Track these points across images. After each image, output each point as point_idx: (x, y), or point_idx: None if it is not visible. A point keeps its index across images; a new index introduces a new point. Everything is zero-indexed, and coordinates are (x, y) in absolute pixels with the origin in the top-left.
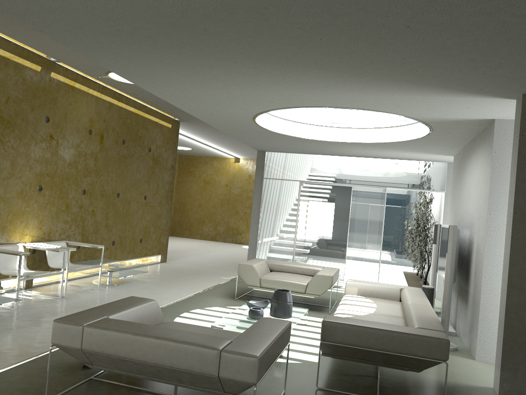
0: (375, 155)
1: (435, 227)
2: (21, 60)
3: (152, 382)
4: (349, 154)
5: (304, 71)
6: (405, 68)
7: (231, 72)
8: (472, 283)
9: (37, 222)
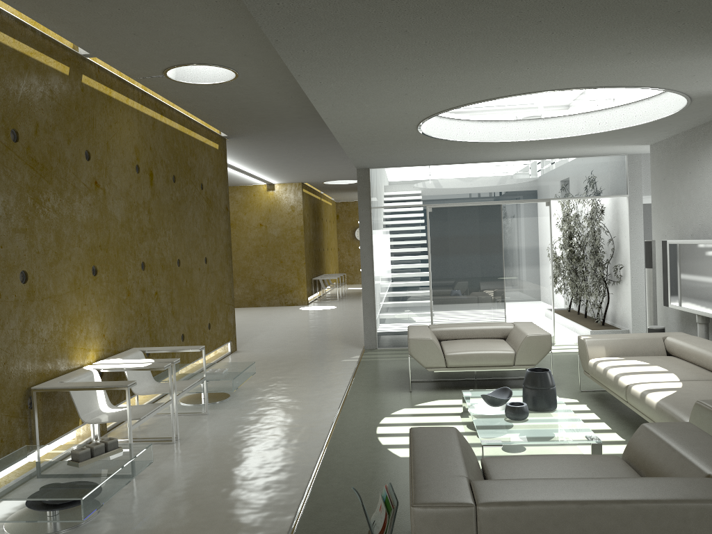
0: (535, 155)
1: (648, 244)
2: (44, 57)
3: None
4: (496, 159)
5: (634, 30)
6: None
7: (504, 41)
8: None
9: (99, 327)
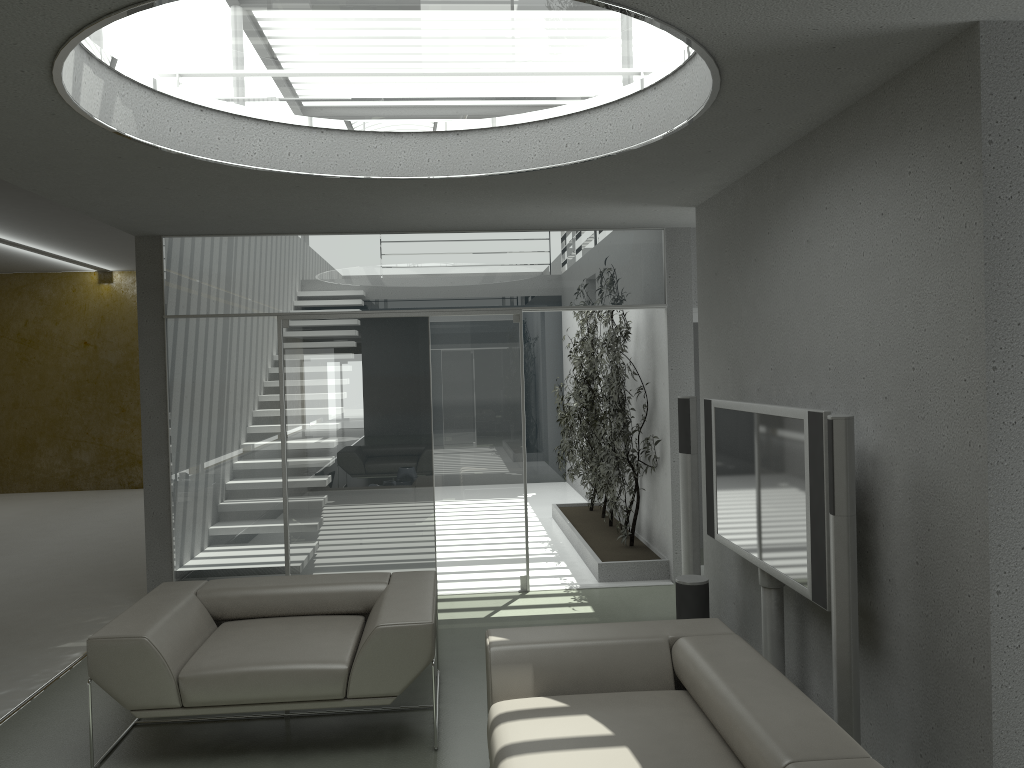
0: (486, 221)
1: (684, 405)
2: None
3: None
4: (412, 226)
5: None
6: None
7: None
8: (902, 594)
9: None
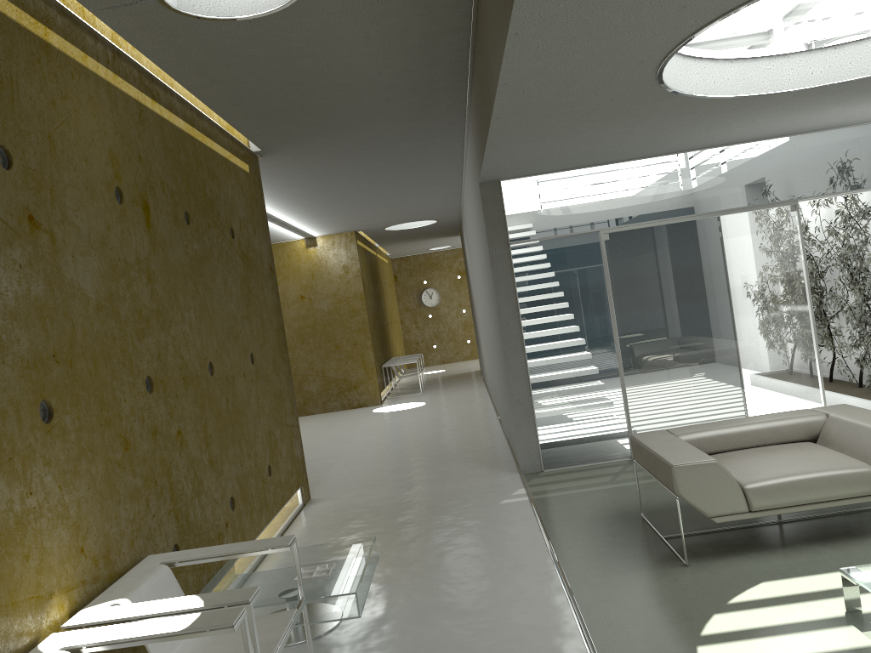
0: (775, 129)
1: None
2: None
3: None
4: (708, 142)
5: None
6: None
7: None
8: None
9: (69, 535)
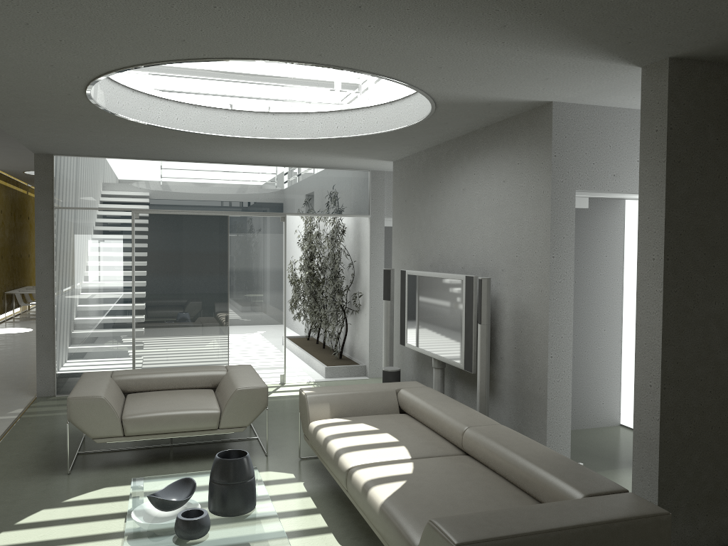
0: (269, 160)
1: (387, 273)
2: None
3: None
4: (223, 159)
5: None
6: None
7: None
8: (507, 363)
9: None
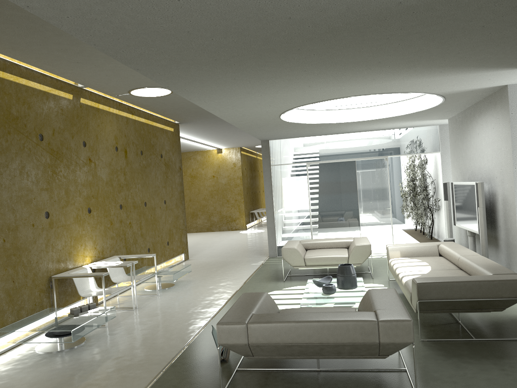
0: (374, 128)
1: (445, 185)
2: (57, 91)
3: (288, 362)
4: (349, 131)
5: (363, 70)
6: (457, 56)
7: (294, 79)
8: (502, 229)
9: (92, 243)
